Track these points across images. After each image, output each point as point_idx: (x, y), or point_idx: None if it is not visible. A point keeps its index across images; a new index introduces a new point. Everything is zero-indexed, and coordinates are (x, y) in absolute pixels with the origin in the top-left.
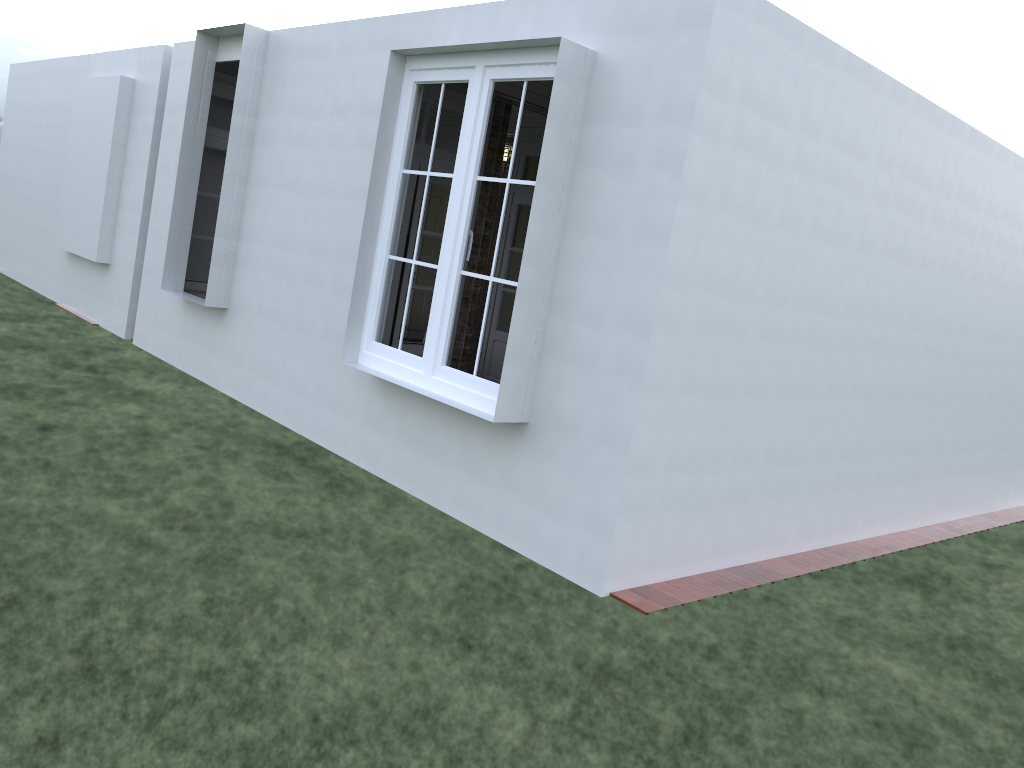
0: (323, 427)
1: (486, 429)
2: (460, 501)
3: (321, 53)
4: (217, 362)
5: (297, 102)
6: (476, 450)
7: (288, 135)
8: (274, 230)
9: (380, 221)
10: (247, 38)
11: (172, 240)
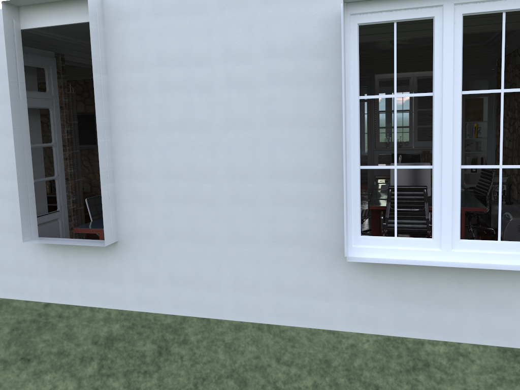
0: (293, 312)
1: (505, 275)
2: (488, 331)
3: (192, 10)
4: (116, 287)
5: (169, 55)
6: (498, 292)
7: (164, 84)
8: (169, 166)
9: (346, 141)
10: (90, 3)
11: (22, 196)
